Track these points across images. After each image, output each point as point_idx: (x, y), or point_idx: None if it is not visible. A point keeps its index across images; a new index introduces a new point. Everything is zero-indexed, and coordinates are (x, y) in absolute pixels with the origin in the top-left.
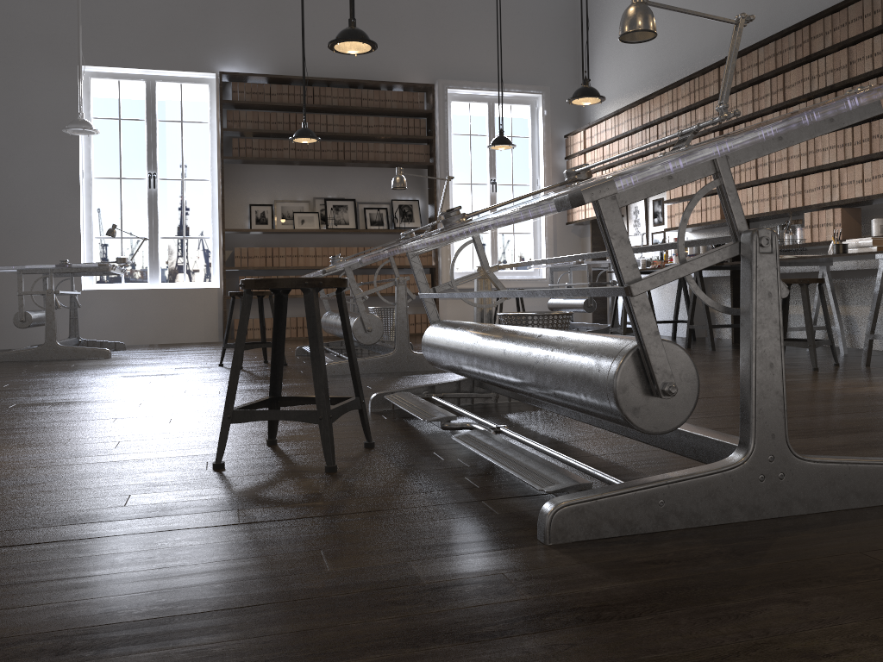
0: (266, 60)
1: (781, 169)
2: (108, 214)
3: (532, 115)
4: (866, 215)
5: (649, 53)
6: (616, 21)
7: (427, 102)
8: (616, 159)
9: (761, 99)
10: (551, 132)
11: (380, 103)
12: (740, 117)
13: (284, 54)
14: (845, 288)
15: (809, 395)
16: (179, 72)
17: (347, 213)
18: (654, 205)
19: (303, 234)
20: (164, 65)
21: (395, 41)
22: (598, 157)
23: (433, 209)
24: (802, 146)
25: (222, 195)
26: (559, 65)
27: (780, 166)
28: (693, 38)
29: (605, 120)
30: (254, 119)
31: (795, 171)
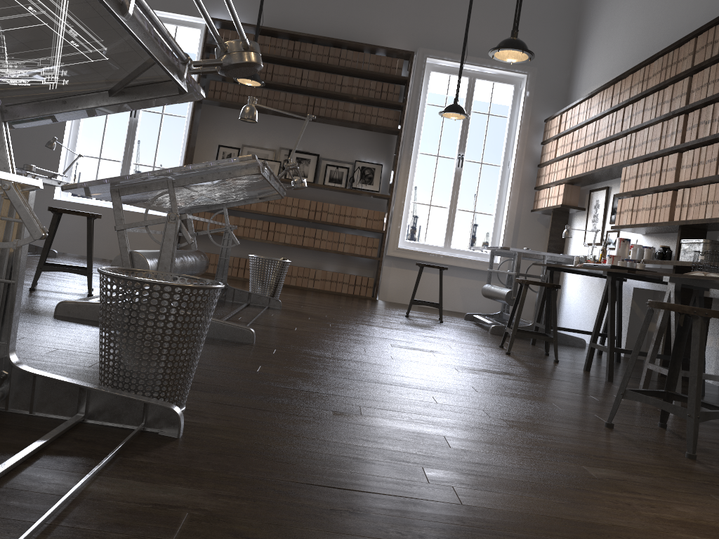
0: (254, 12)
1: None
2: (145, 146)
3: (514, 96)
4: None
5: (637, 31)
6: (613, 0)
7: (407, 69)
8: (582, 146)
9: None
10: (532, 115)
11: (357, 65)
12: (709, 96)
13: (273, 8)
14: None
15: (563, 538)
16: (175, 15)
17: (308, 166)
18: (614, 200)
19: None
20: (161, 6)
21: (383, 6)
22: (567, 142)
23: (392, 174)
24: None
25: (189, 131)
26: (552, 48)
27: None
28: (683, 11)
29: (581, 103)
30: None
31: None
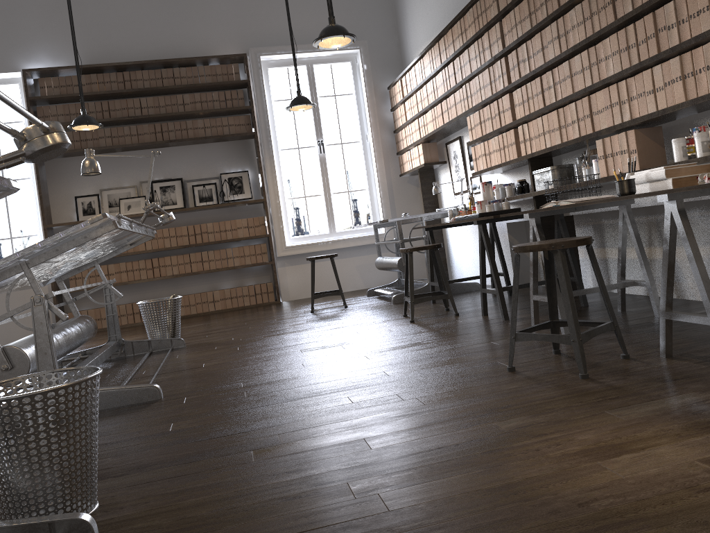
0: (71, 52)
1: (567, 90)
2: None
3: (354, 72)
4: (670, 135)
5: None
6: None
7: (245, 72)
8: (426, 105)
9: (538, 10)
10: (375, 85)
11: (194, 80)
12: (520, 37)
13: (90, 44)
14: (662, 225)
15: (485, 511)
16: None
17: (175, 193)
18: (469, 148)
19: (134, 219)
20: None
21: (202, 16)
22: (413, 104)
23: (260, 178)
24: (584, 59)
25: (39, 191)
26: (375, 18)
27: (565, 87)
28: None
29: (415, 65)
30: (66, 112)
31: (580, 91)
